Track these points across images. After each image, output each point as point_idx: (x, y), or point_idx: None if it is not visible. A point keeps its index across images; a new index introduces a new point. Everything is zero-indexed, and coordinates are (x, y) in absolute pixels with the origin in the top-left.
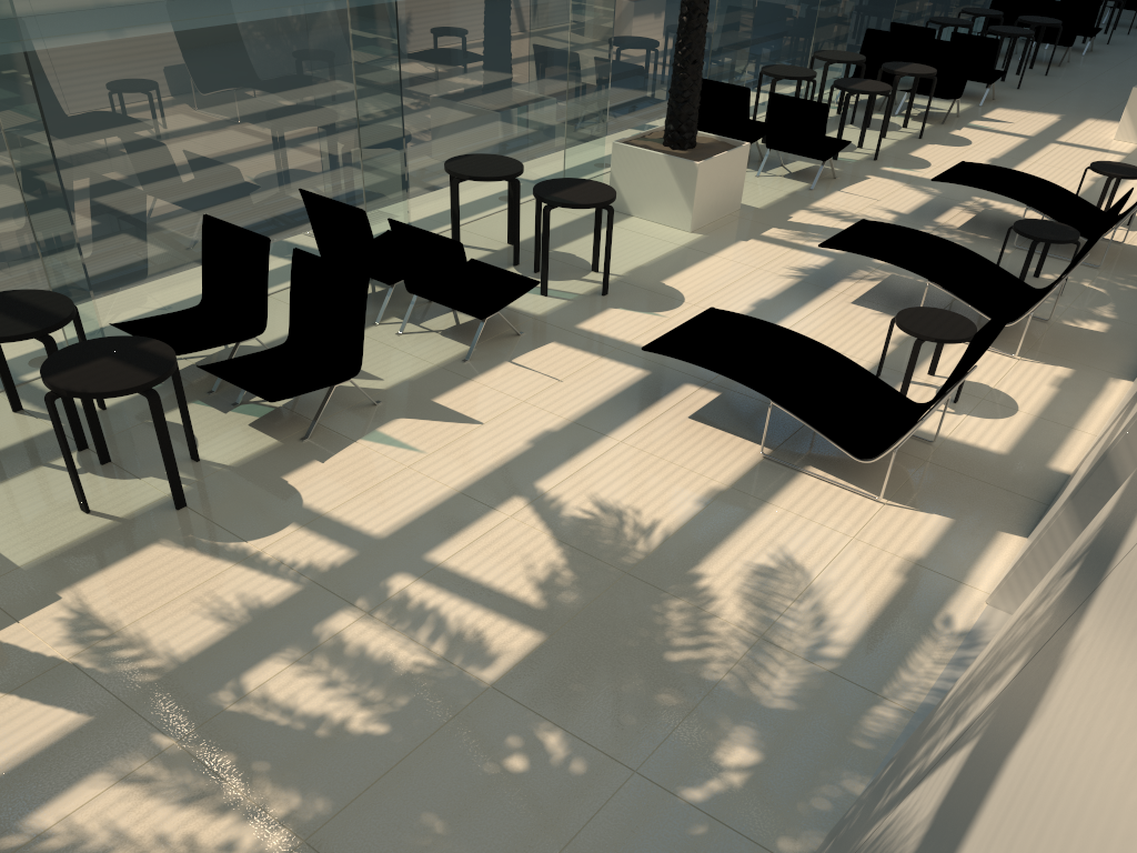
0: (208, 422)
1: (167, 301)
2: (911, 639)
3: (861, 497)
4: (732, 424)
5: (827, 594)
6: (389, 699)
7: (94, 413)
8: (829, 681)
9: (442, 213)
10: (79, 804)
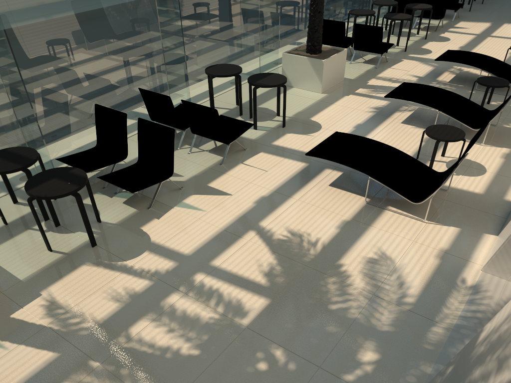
0: (103, 203)
1: (80, 145)
2: (446, 291)
3: (415, 220)
4: (350, 187)
5: (404, 270)
6: (198, 336)
7: (51, 204)
8: (409, 315)
9: (204, 93)
10: None
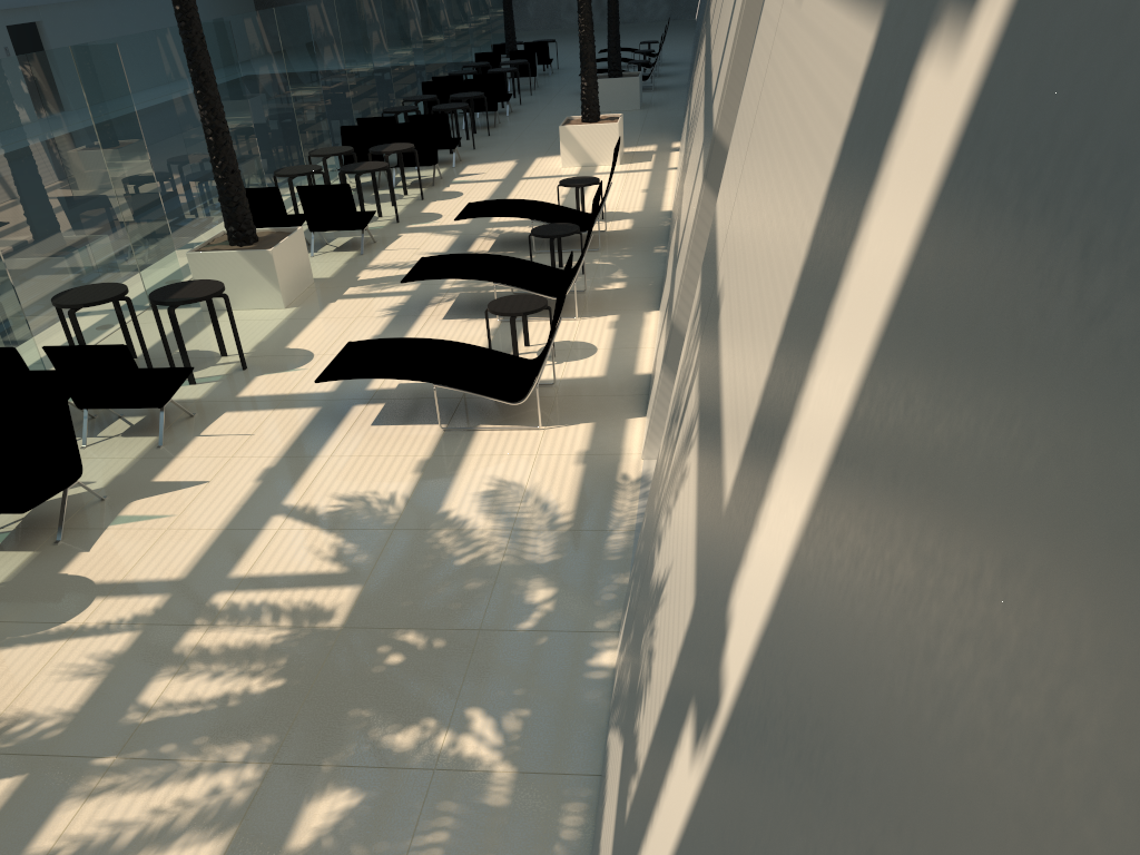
0: None
1: None
2: (608, 494)
3: (526, 430)
4: (407, 419)
5: (540, 491)
6: (270, 664)
7: None
8: (573, 535)
9: None
10: (66, 824)
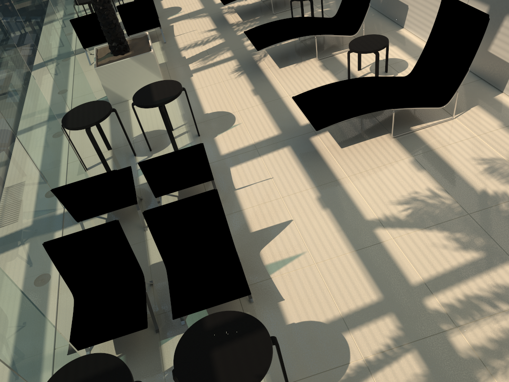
0: None
1: None
2: None
3: (445, 122)
4: (358, 137)
5: None
6: None
7: None
8: None
9: None
10: None
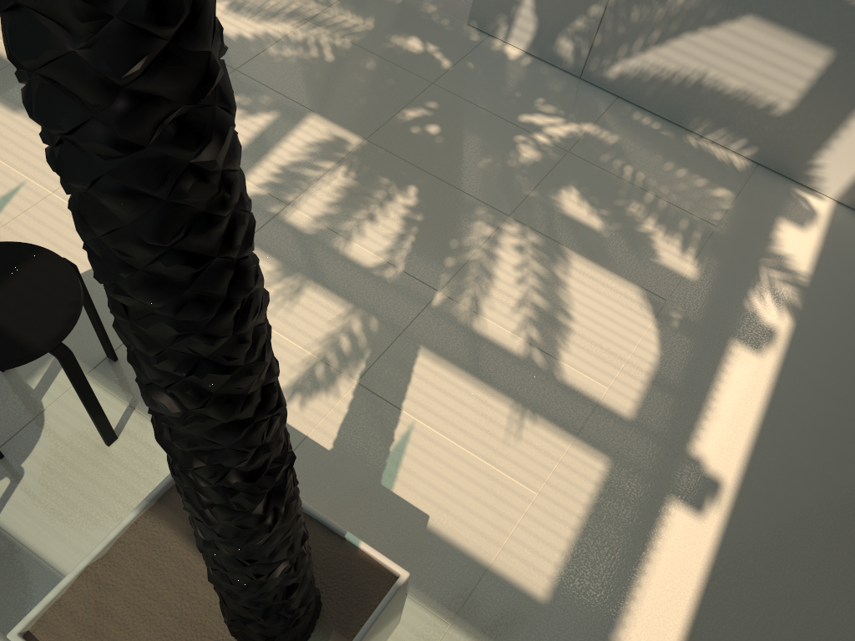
0: None
1: None
2: None
3: None
4: None
5: None
6: (383, 187)
7: None
8: (348, 1)
9: None
10: (502, 330)
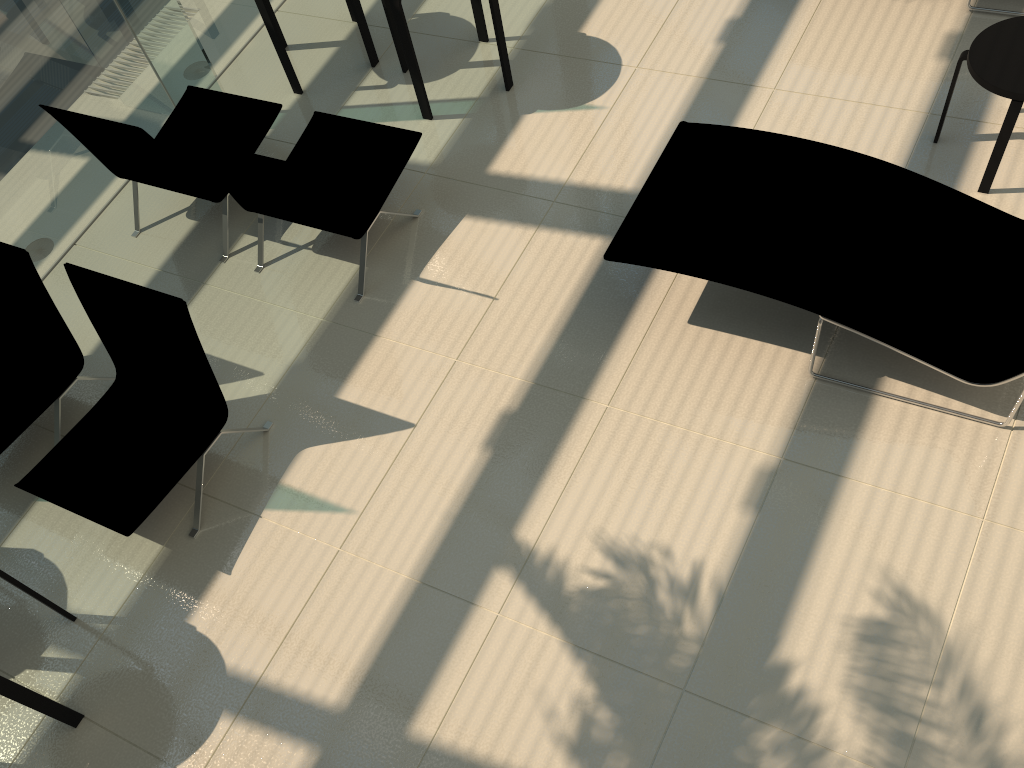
0: (67, 535)
1: None
2: None
3: (974, 424)
4: (753, 319)
5: (976, 657)
6: None
7: None
8: None
9: (251, 2)
10: None
